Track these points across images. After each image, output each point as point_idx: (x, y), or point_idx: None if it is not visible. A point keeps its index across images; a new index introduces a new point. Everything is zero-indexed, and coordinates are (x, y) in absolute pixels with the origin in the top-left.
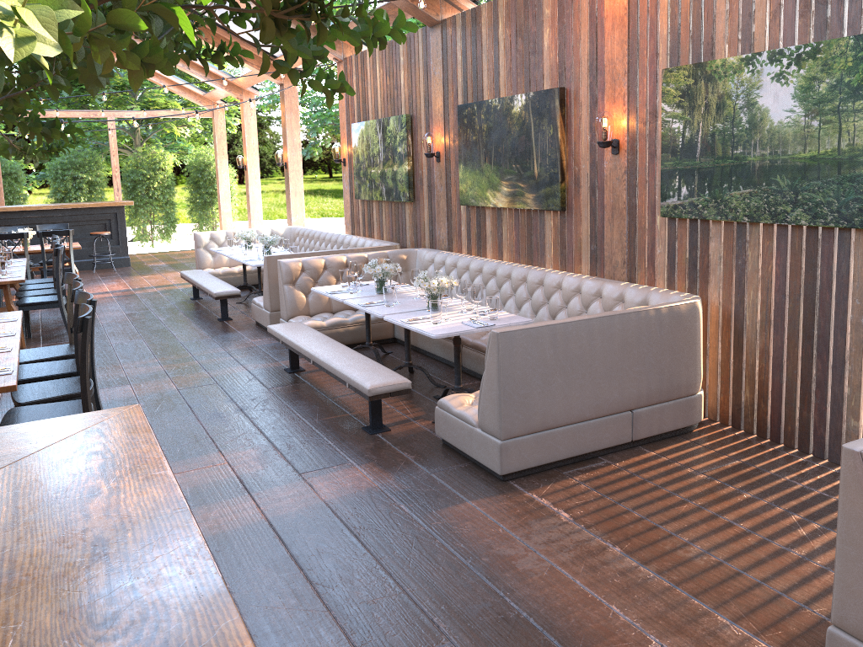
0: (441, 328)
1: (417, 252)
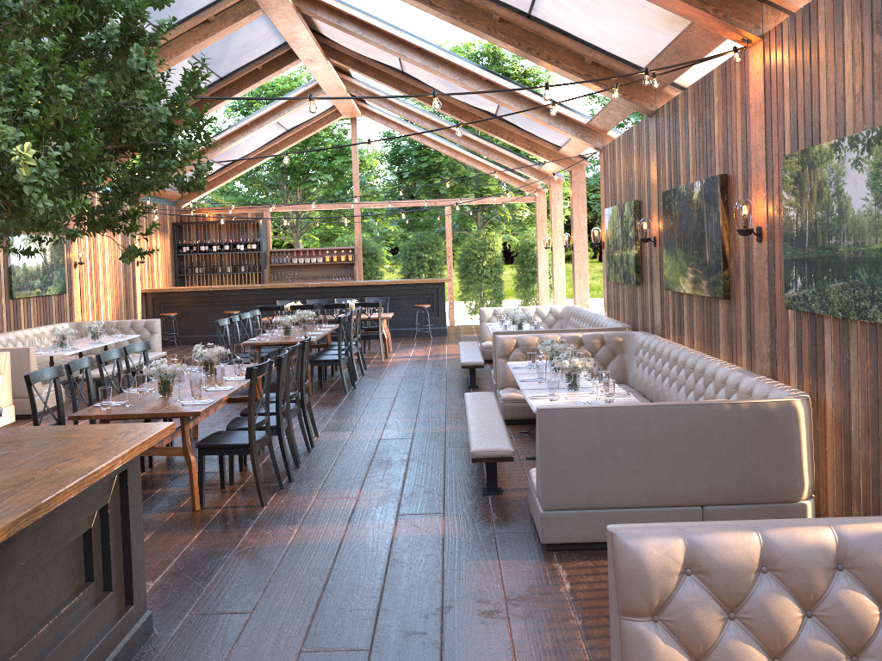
0: (550, 404)
1: (634, 335)
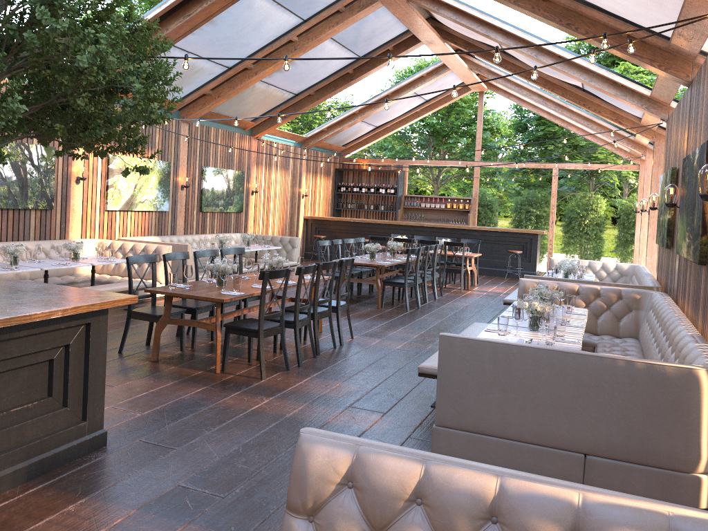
0: (493, 338)
1: (652, 294)
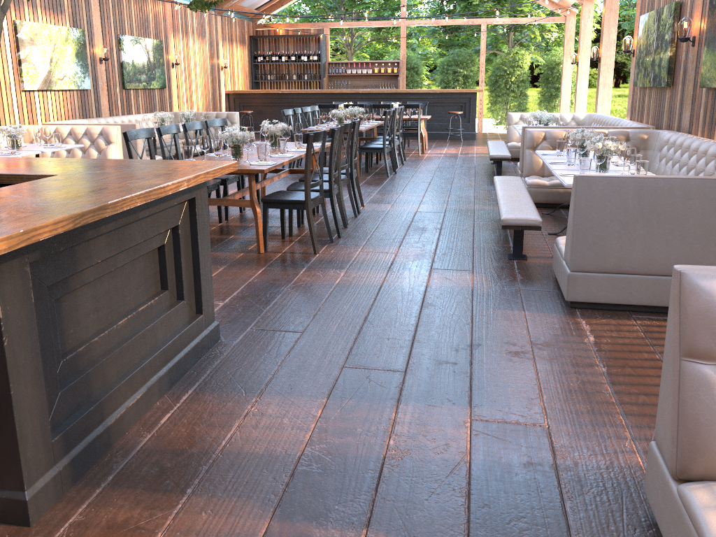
0: None
1: (659, 133)
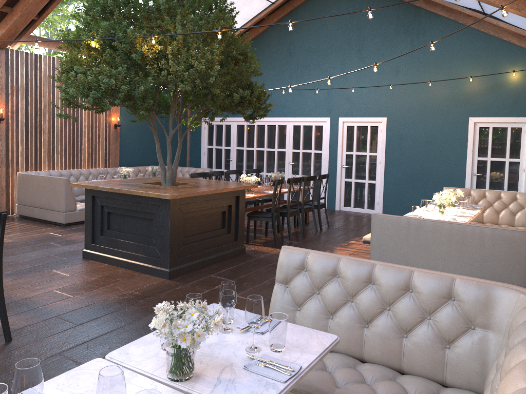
0: None
1: None
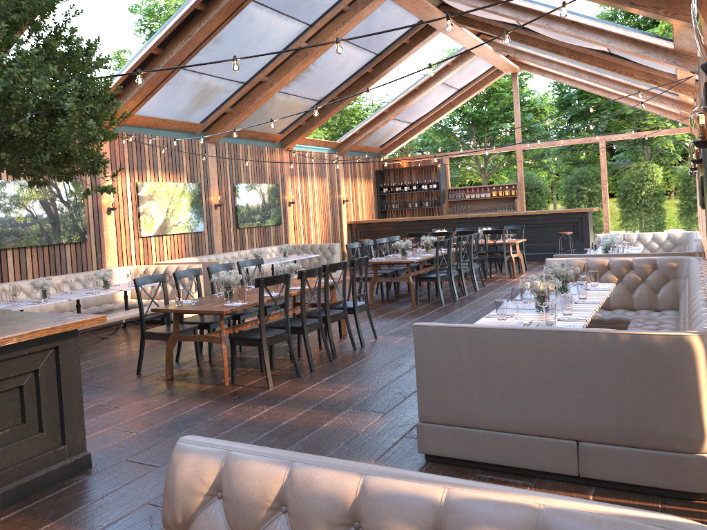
0: (491, 323)
1: (689, 260)
